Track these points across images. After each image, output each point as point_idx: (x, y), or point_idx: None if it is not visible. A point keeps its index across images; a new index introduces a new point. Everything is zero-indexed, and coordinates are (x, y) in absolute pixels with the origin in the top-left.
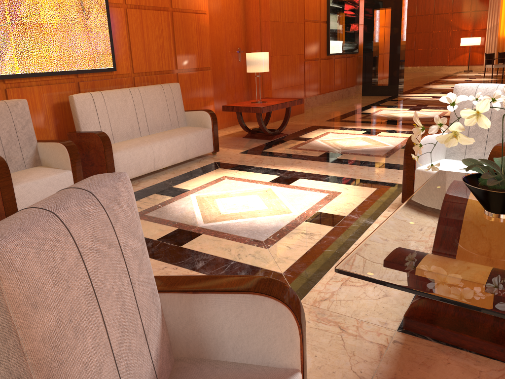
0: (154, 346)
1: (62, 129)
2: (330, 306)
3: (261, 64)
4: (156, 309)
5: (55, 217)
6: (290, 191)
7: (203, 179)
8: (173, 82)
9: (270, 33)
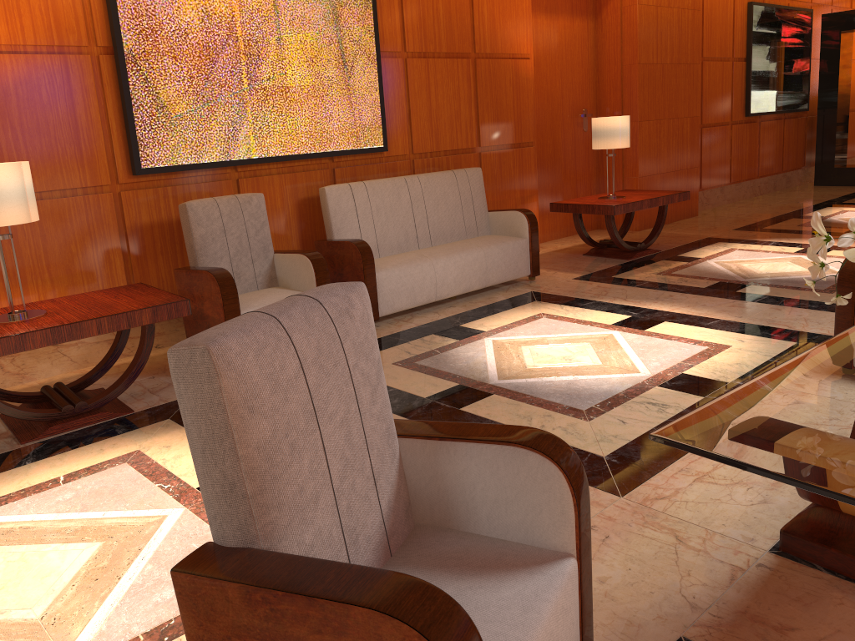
0: (386, 497)
1: (308, 236)
2: (668, 508)
3: (615, 135)
4: (391, 453)
5: (278, 322)
6: (643, 340)
7: (508, 316)
8: (472, 167)
9: (638, 84)
